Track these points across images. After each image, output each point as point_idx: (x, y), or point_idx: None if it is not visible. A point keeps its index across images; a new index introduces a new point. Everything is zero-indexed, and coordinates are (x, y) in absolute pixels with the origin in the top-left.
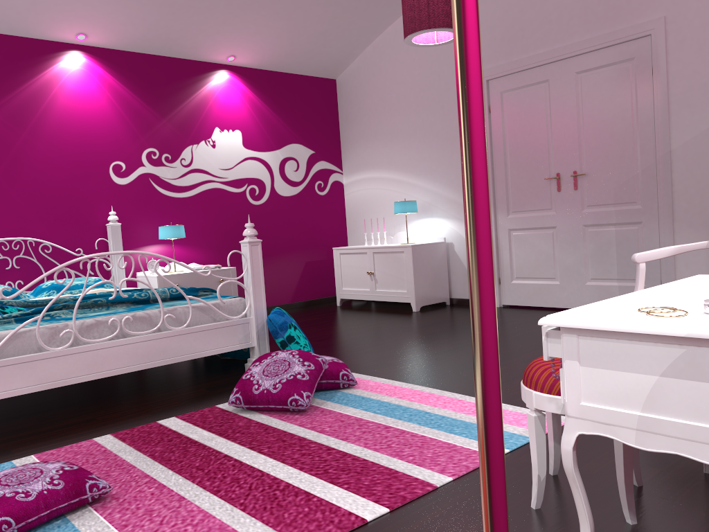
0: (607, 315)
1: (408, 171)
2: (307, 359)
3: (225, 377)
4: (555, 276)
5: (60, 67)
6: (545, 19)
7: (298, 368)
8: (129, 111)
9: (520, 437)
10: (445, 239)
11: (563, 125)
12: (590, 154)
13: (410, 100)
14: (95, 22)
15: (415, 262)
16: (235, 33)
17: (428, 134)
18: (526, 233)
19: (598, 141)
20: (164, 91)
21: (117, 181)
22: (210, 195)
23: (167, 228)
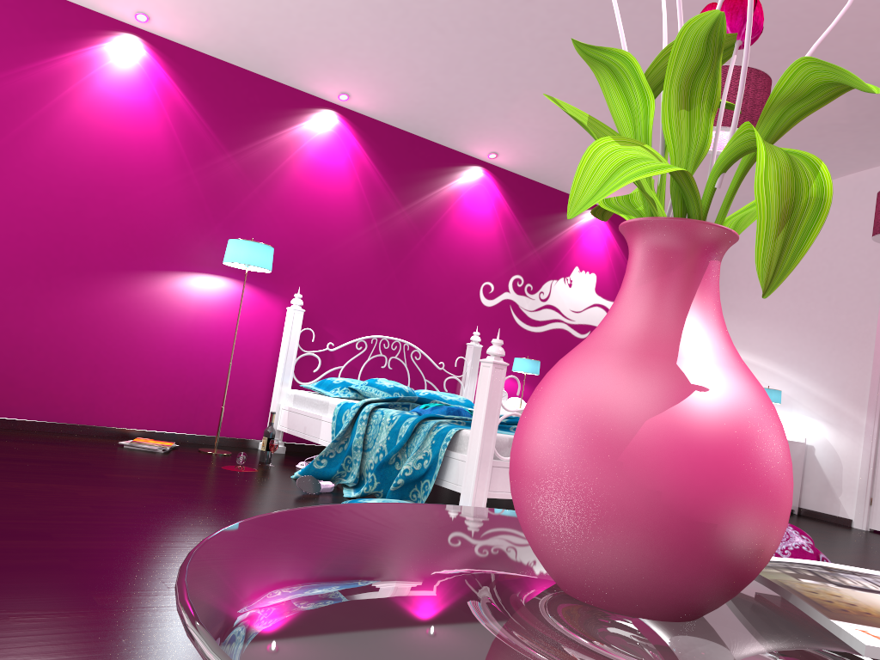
0: None
1: (768, 356)
2: (802, 533)
3: None
4: None
5: (465, 180)
6: None
7: (799, 539)
8: (509, 234)
9: None
10: (805, 440)
11: None
12: None
13: (787, 282)
14: (513, 145)
15: None
16: None
17: (804, 323)
18: None
19: None
20: (541, 221)
21: (483, 301)
22: (555, 335)
23: (526, 361)
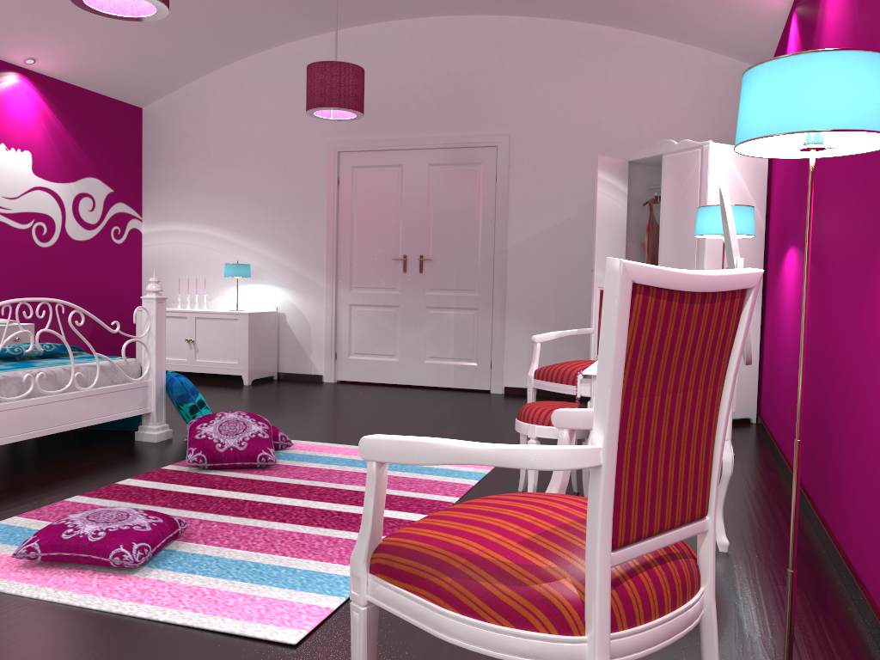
0: None
1: (236, 230)
2: (258, 419)
3: (118, 445)
4: (395, 353)
5: None
6: (403, 107)
7: (256, 427)
8: None
9: (476, 473)
10: (277, 309)
11: (413, 210)
12: (437, 241)
13: (245, 153)
14: None
15: (250, 331)
16: (50, 35)
17: (265, 194)
18: (368, 309)
19: (445, 231)
20: None
21: None
22: None
23: None
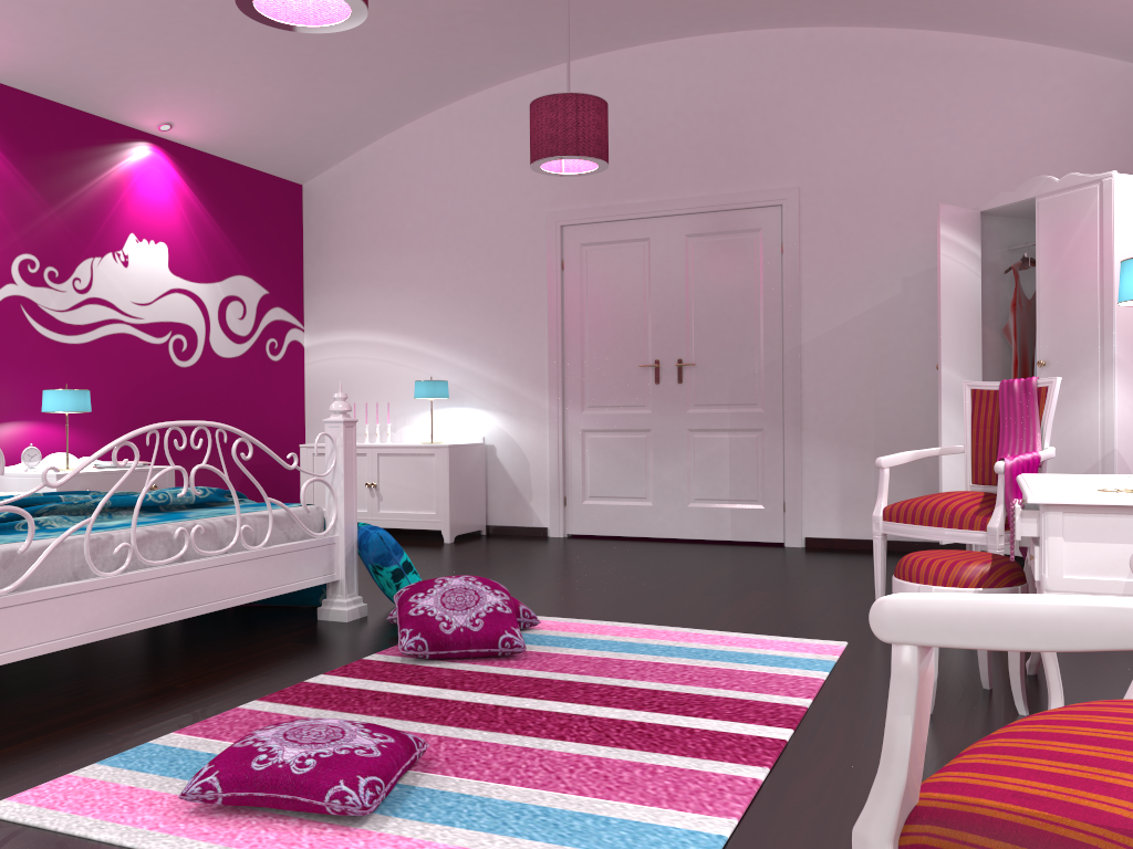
0: (1089, 493)
1: (426, 337)
2: (494, 586)
3: (297, 627)
4: (647, 495)
5: None
6: (648, 161)
7: (492, 598)
8: None
9: (821, 661)
10: (484, 439)
11: (666, 298)
12: (700, 339)
13: (437, 235)
14: None
15: (451, 470)
16: (191, 91)
17: (464, 288)
18: (608, 436)
19: (712, 324)
20: (56, 162)
21: None
22: (114, 344)
23: (65, 393)
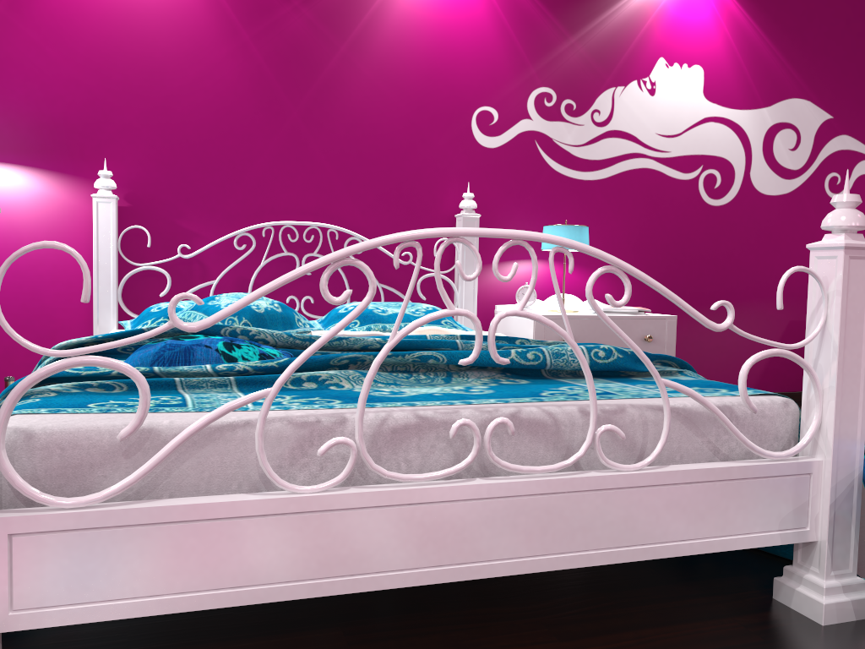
0: None
1: None
2: None
3: (723, 609)
4: None
5: None
6: None
7: None
8: (516, 18)
9: None
10: None
11: None
12: None
13: None
14: None
15: None
16: None
17: None
18: None
19: None
20: None
21: (481, 141)
22: (634, 181)
23: (559, 229)
